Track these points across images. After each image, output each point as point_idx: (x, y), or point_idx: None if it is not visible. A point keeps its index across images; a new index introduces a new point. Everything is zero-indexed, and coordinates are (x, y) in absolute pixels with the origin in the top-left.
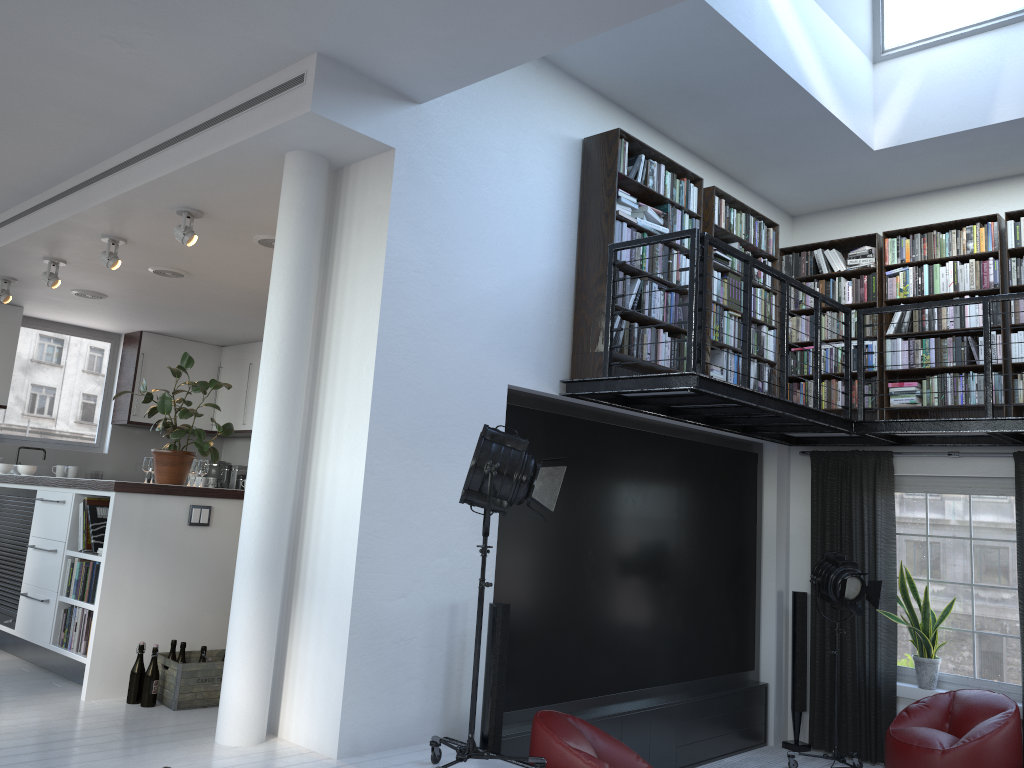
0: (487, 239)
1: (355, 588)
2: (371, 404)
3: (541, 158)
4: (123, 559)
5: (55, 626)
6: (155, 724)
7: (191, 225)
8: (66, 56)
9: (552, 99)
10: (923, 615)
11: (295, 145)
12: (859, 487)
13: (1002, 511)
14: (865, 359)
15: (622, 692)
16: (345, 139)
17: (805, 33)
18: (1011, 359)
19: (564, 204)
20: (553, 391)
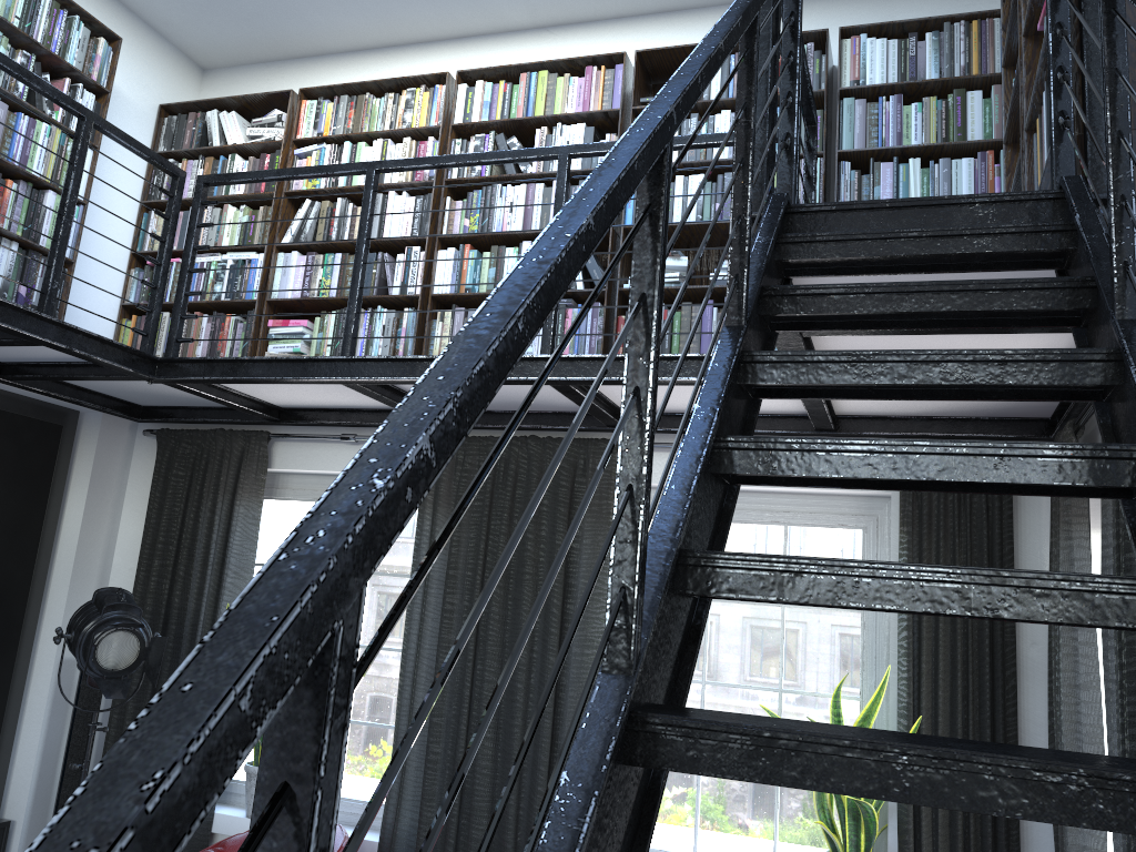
0: None
1: None
2: None
3: None
4: None
5: None
6: None
7: None
8: None
9: None
10: None
11: None
12: (213, 488)
13: (410, 530)
14: (245, 282)
15: None
16: None
17: None
18: (433, 289)
19: None
20: None
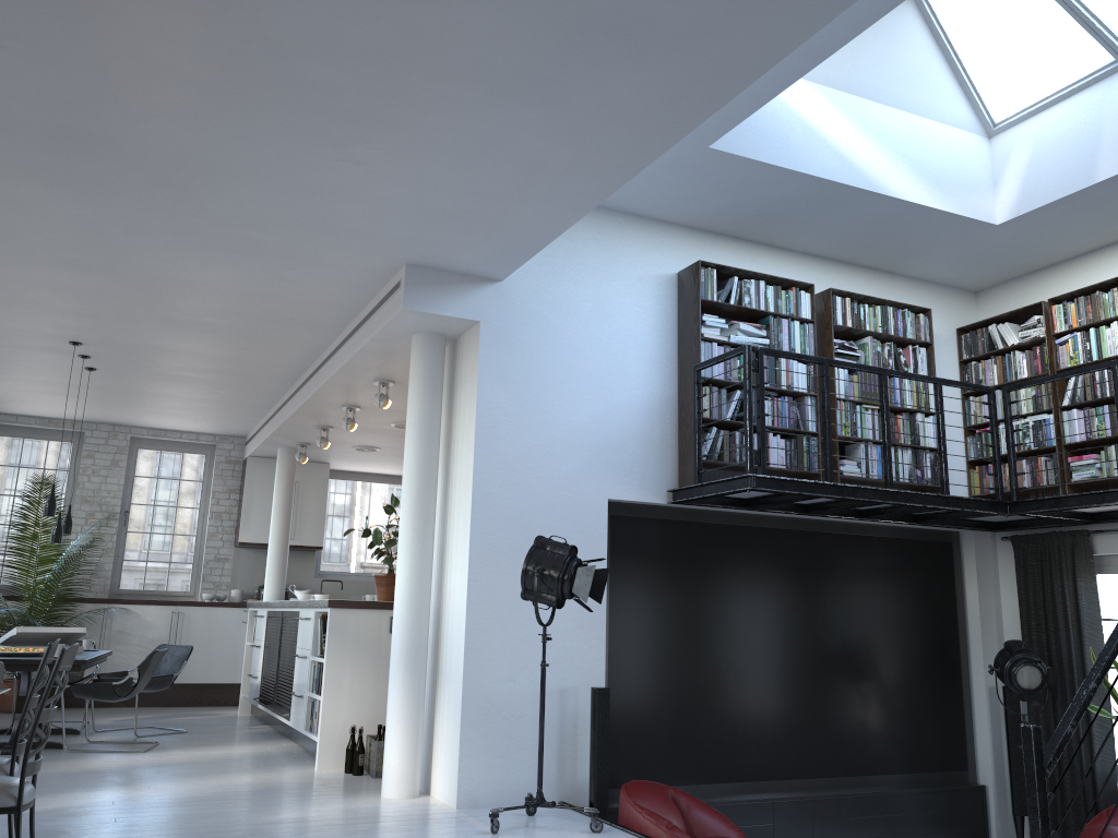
0: (577, 378)
1: (465, 673)
2: (470, 526)
3: (631, 299)
4: (339, 660)
5: (306, 715)
6: (350, 784)
7: (387, 392)
8: (259, 293)
9: (639, 246)
10: None
11: (413, 329)
12: (1058, 571)
13: None
14: (1044, 434)
15: (776, 780)
16: (441, 321)
17: (870, 138)
18: None
19: (660, 334)
20: (660, 500)
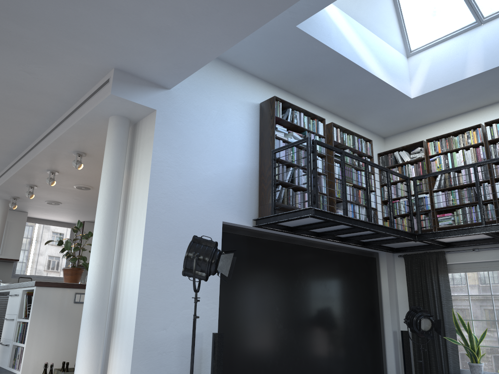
0: (208, 151)
1: (136, 324)
2: (144, 231)
3: (237, 112)
4: (39, 320)
5: (10, 357)
6: None
7: (81, 160)
8: (8, 82)
9: (242, 85)
10: (469, 339)
11: (111, 113)
12: (429, 271)
13: None
14: (424, 204)
15: None
16: (132, 107)
17: (363, 44)
18: (497, 196)
19: (251, 134)
20: (249, 224)
